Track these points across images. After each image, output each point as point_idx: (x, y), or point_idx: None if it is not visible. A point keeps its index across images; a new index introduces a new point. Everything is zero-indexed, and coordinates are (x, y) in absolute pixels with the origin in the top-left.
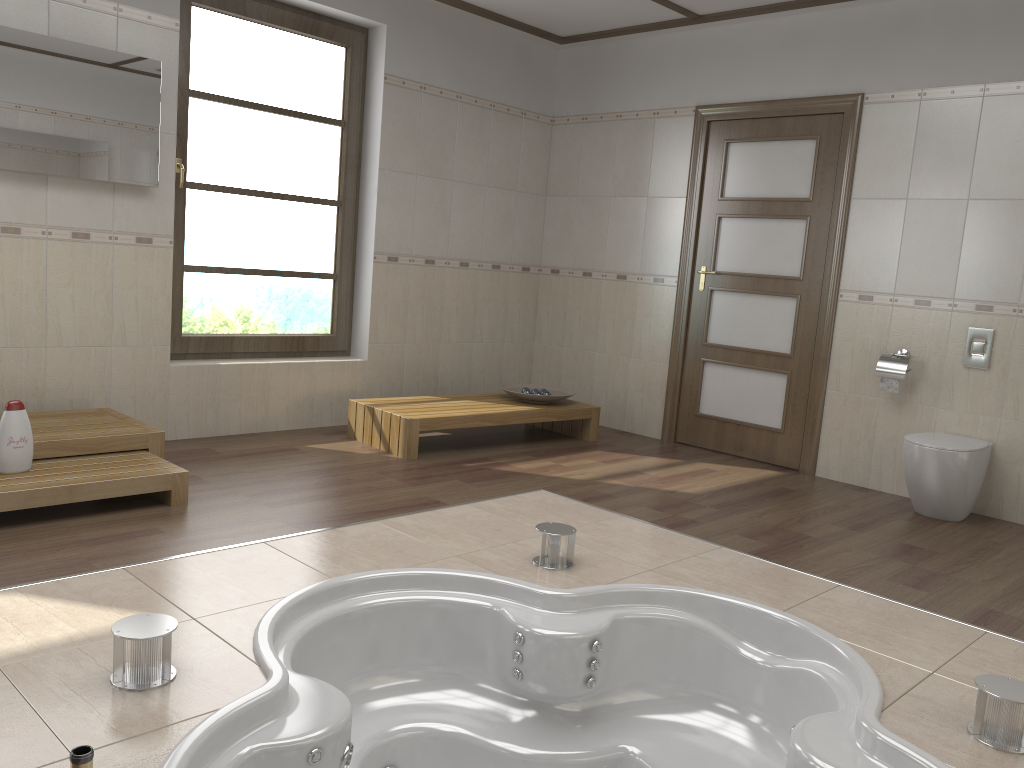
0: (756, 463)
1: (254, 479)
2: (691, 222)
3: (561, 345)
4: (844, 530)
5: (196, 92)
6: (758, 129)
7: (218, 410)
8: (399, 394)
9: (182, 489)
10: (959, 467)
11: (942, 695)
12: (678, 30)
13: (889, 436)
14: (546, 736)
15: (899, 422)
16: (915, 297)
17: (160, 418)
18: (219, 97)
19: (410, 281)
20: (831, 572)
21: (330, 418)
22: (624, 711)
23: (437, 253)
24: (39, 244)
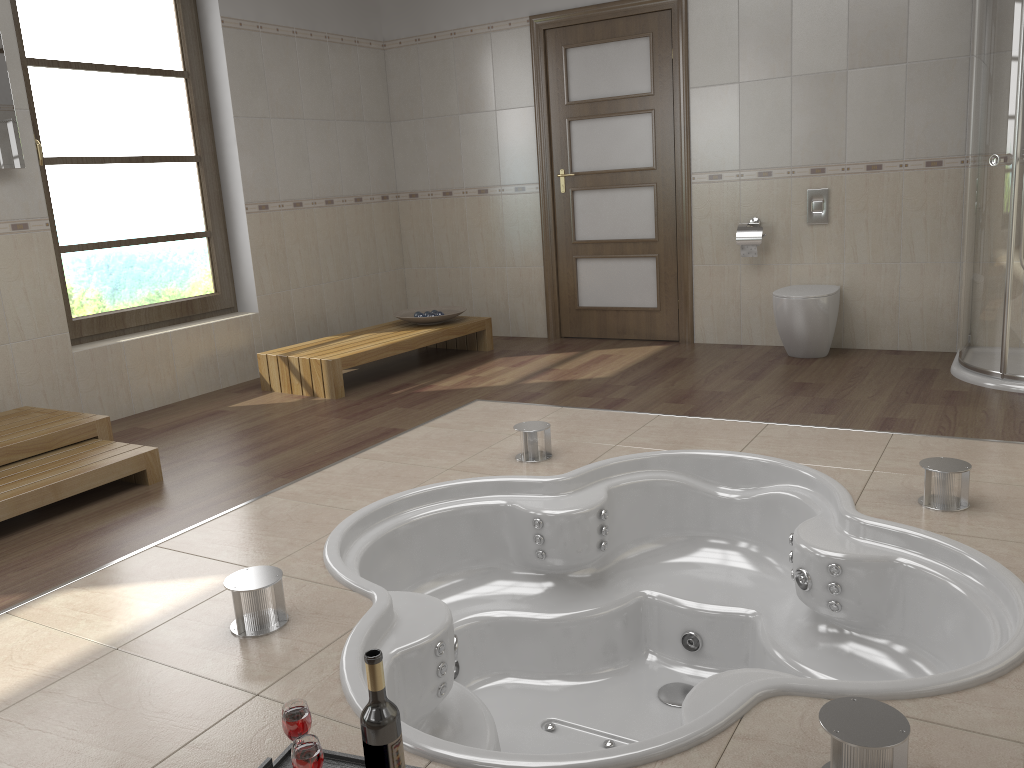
0: (640, 342)
1: (207, 445)
2: (543, 129)
3: (433, 266)
4: (745, 381)
5: (34, 60)
6: (593, 32)
7: (129, 389)
8: (294, 341)
9: (155, 466)
10: (823, 310)
11: (888, 485)
12: None
13: (753, 296)
14: (575, 600)
15: (760, 282)
16: (758, 170)
17: (74, 407)
18: (58, 62)
19: (283, 227)
20: (756, 416)
21: (235, 376)
22: (628, 565)
23: (303, 195)
24: None
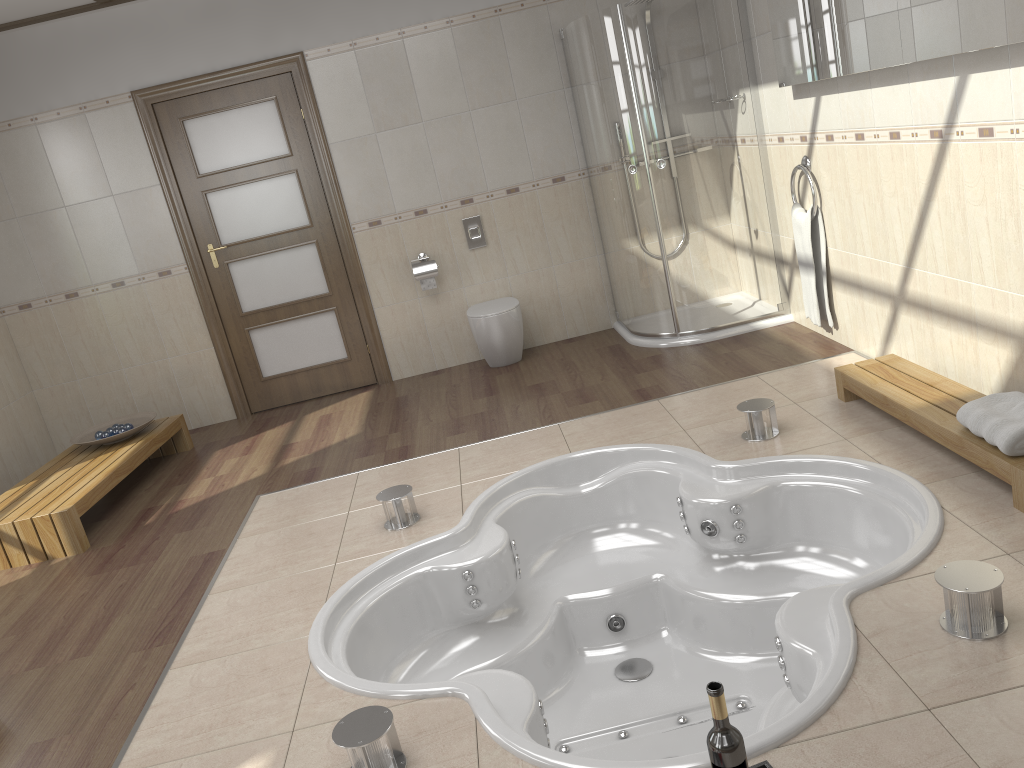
0: (341, 394)
1: None
2: (178, 207)
3: (73, 379)
4: (488, 398)
5: None
6: (211, 102)
7: None
8: None
9: None
10: (517, 320)
11: (709, 435)
12: (74, 16)
13: (437, 323)
14: (515, 632)
15: (440, 310)
16: (414, 210)
17: None
18: None
19: None
20: (539, 421)
21: None
22: (527, 584)
23: None
24: None
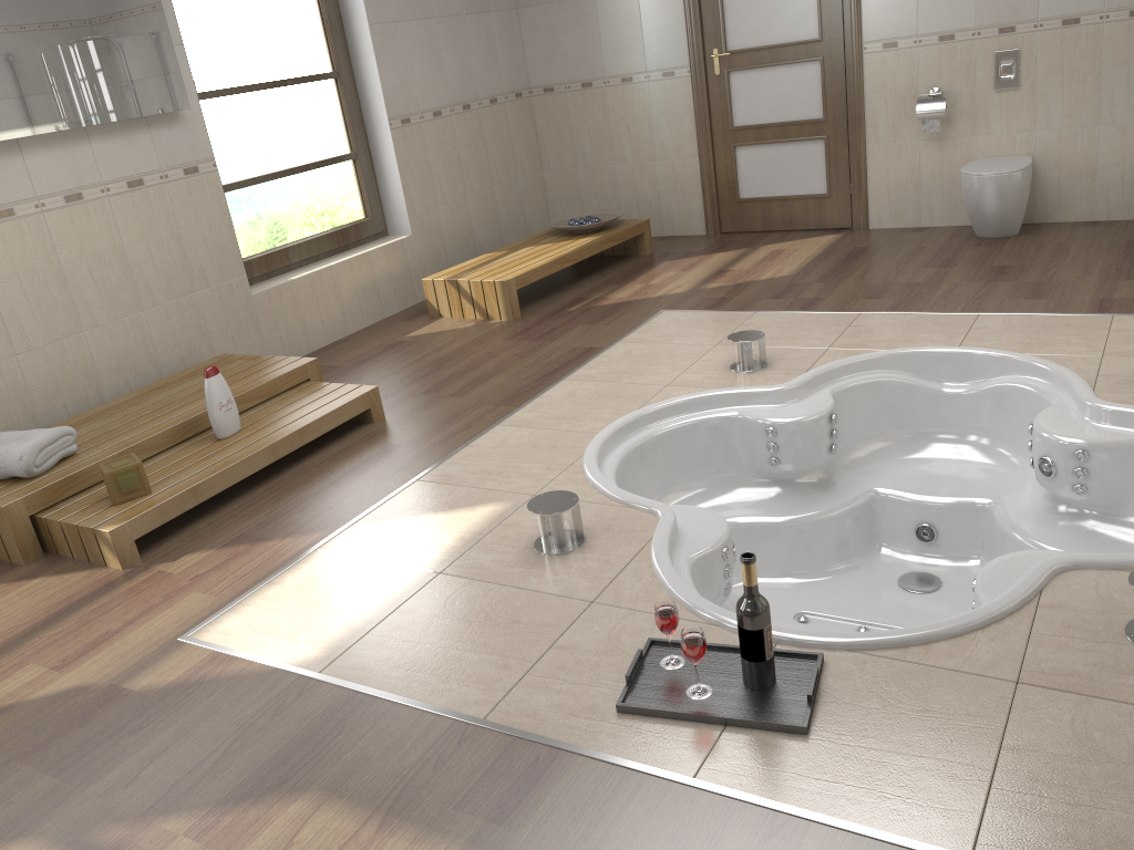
0: (810, 232)
1: (407, 379)
2: (692, 5)
3: (575, 166)
4: (939, 269)
5: None
6: None
7: (304, 326)
8: (446, 261)
9: (377, 404)
10: (1017, 186)
11: (1122, 369)
12: None
13: (934, 174)
14: (809, 502)
15: (941, 158)
16: (939, 34)
17: (260, 350)
18: None
19: (426, 140)
20: (963, 306)
21: (397, 304)
22: (853, 465)
23: (441, 102)
24: (103, 204)
